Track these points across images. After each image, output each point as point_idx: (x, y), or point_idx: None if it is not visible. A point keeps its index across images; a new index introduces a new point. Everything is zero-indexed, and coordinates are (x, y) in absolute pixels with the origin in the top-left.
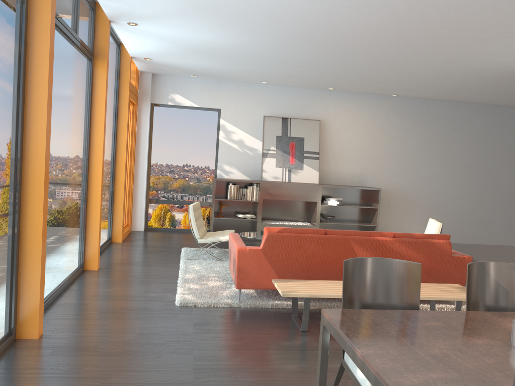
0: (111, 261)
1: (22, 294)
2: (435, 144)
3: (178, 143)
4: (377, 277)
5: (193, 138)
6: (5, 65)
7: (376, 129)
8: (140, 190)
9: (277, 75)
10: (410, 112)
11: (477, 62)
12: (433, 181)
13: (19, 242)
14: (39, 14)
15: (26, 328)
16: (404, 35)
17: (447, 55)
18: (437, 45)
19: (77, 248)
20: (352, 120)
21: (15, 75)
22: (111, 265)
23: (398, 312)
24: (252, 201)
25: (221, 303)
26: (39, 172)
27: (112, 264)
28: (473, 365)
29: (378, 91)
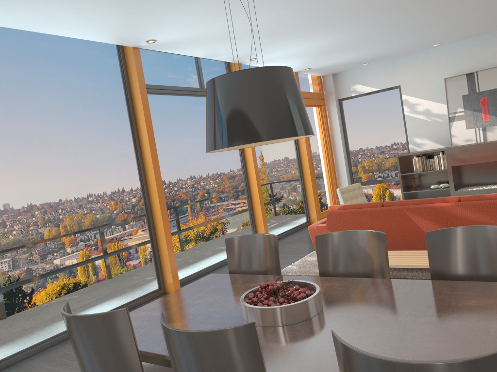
0: (287, 240)
1: (163, 266)
2: None
3: (368, 128)
4: (262, 249)
5: (381, 120)
6: (119, 137)
7: None
8: (342, 176)
9: (433, 37)
10: None
11: None
12: None
13: (156, 235)
14: (137, 100)
15: (169, 286)
16: None
17: None
18: None
19: (246, 233)
20: None
21: (131, 139)
22: (282, 244)
23: (252, 277)
24: (440, 170)
25: (310, 272)
26: (155, 192)
27: (284, 242)
28: (193, 311)
29: None
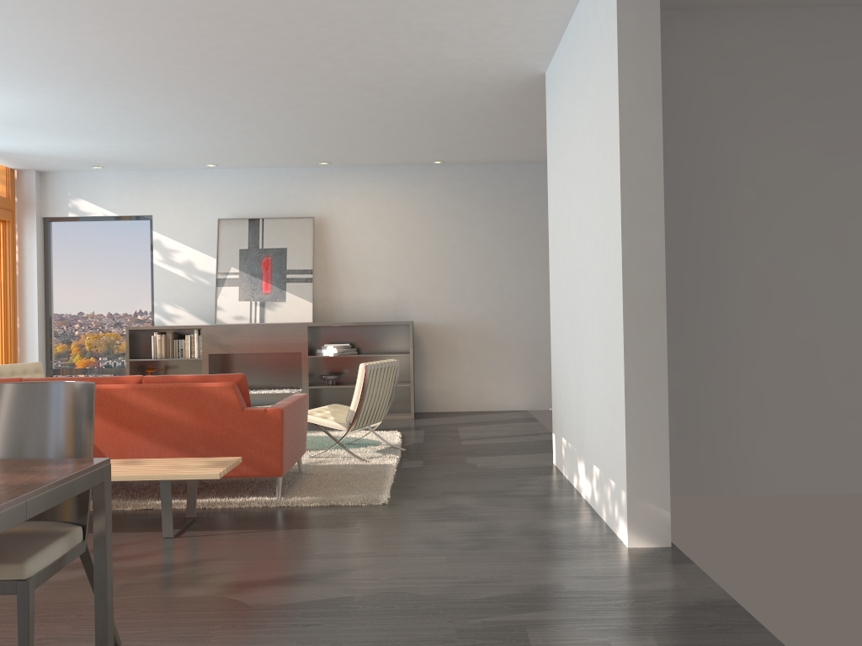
0: None
1: None
2: (528, 238)
3: (92, 276)
4: None
5: (115, 267)
6: None
7: (419, 223)
8: (30, 355)
9: (201, 150)
10: (475, 189)
11: (415, 83)
12: (532, 303)
13: None
14: None
15: None
16: (207, 52)
17: (347, 77)
18: (291, 62)
19: None
20: (374, 211)
21: None
22: None
23: None
24: (192, 359)
25: None
26: None
27: None
28: None
29: (401, 159)
